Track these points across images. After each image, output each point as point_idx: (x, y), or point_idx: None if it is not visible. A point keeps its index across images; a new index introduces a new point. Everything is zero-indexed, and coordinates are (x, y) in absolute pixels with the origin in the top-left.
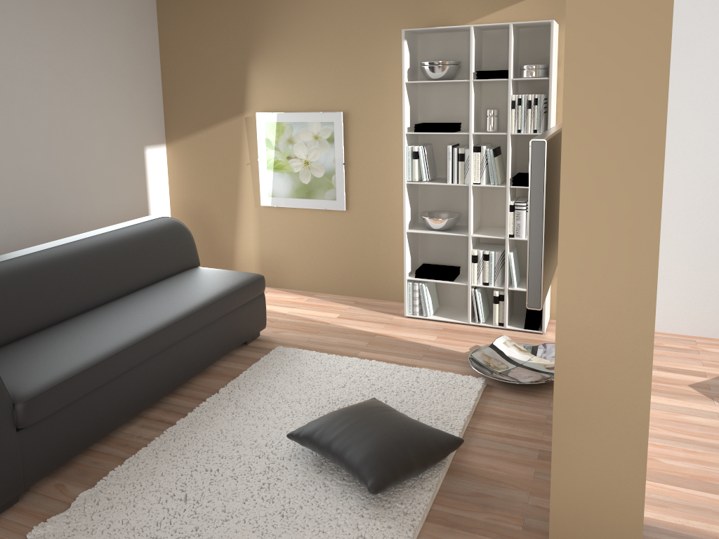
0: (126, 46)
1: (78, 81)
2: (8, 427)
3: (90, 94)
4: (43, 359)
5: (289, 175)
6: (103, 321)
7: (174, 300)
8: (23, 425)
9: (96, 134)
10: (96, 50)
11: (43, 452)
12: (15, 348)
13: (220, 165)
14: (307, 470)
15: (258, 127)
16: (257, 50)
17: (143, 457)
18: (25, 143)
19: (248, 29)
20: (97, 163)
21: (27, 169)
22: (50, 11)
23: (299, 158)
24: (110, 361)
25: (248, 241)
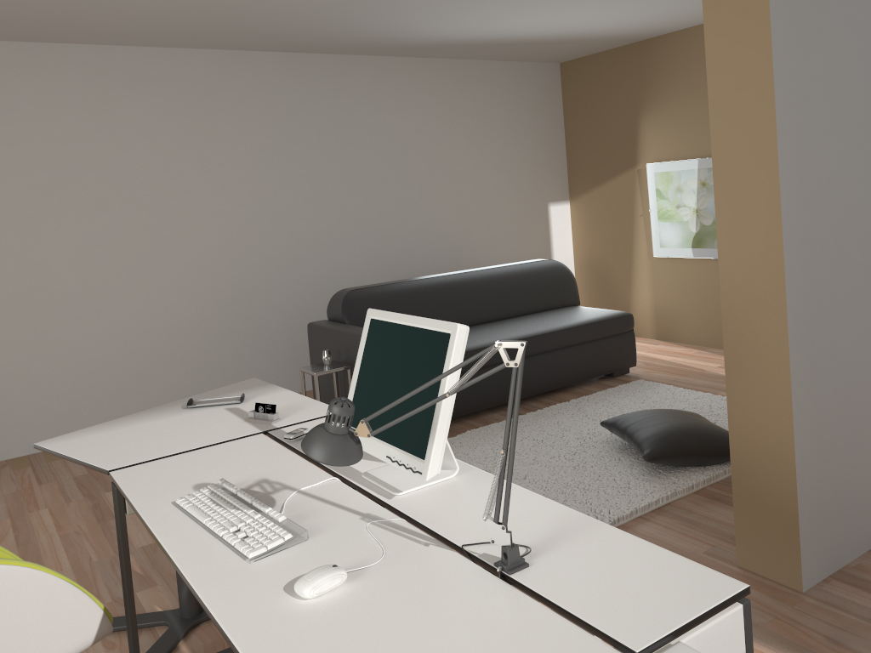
0: (530, 113)
1: (488, 147)
2: None
3: (498, 157)
4: None
5: (679, 225)
6: (480, 331)
7: (541, 323)
8: None
9: (503, 191)
10: (504, 119)
11: None
12: None
13: (615, 218)
14: (611, 450)
15: (648, 178)
16: (646, 103)
17: (493, 427)
18: (445, 199)
19: (637, 84)
20: (503, 216)
21: (446, 220)
22: (466, 91)
23: (687, 206)
24: (475, 352)
25: (642, 293)
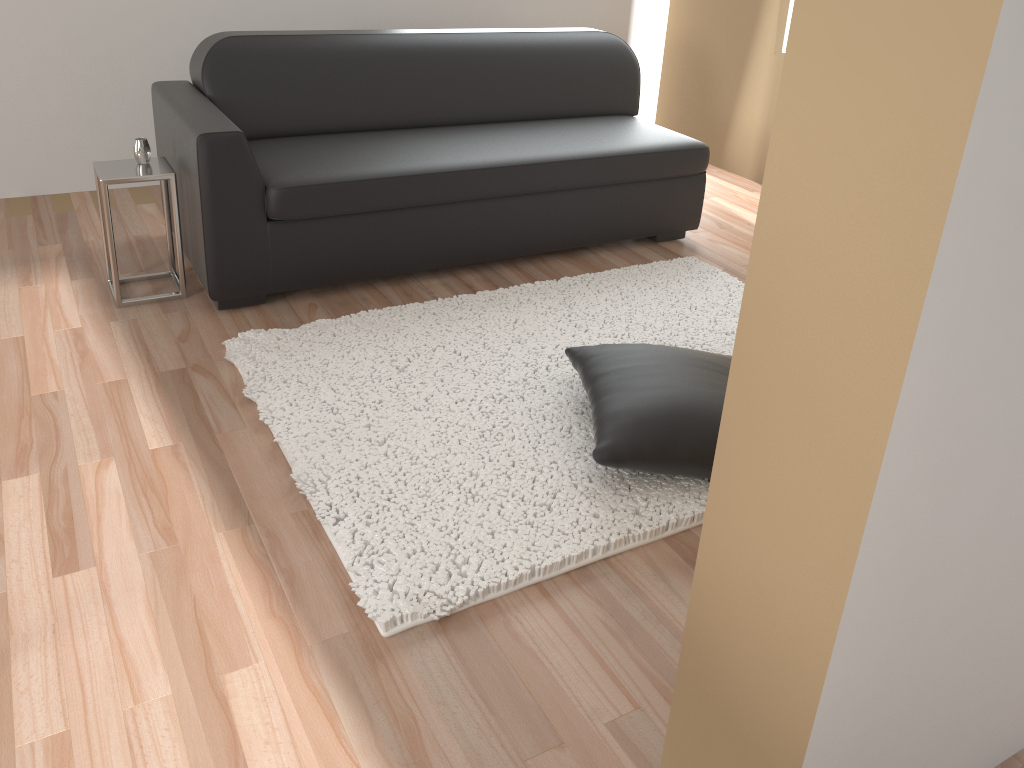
0: None
1: None
2: (255, 211)
3: None
4: (336, 156)
5: None
6: (442, 140)
7: (549, 141)
8: (273, 217)
9: None
10: None
11: (299, 259)
12: (328, 139)
13: None
14: (566, 405)
15: None
16: None
17: (406, 311)
18: None
19: None
20: None
21: None
22: None
23: None
24: (405, 181)
25: (752, 108)
